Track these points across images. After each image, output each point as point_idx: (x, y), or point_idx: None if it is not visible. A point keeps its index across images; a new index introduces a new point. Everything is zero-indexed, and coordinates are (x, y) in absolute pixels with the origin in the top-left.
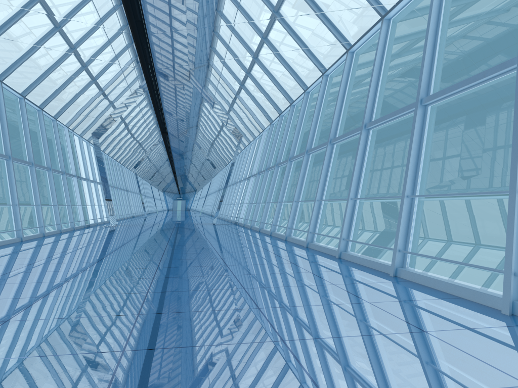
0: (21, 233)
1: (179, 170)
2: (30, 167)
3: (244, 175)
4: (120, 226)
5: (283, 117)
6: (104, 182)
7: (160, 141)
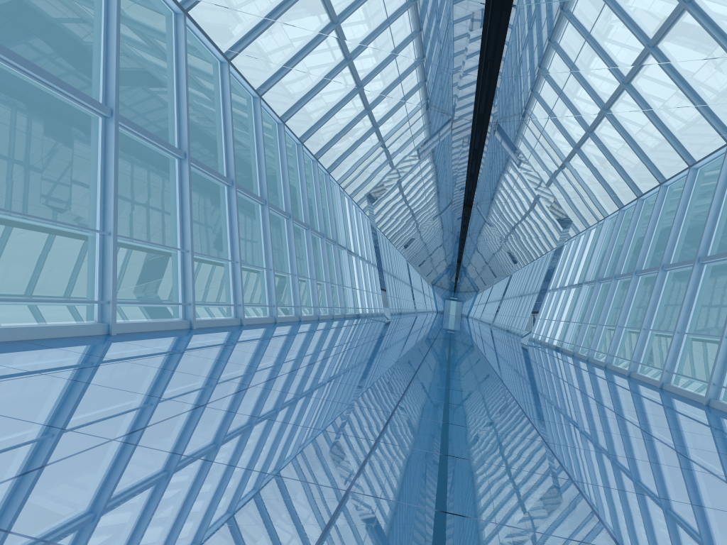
0: (299, 310)
1: (466, 259)
2: (306, 230)
3: (572, 279)
4: (396, 323)
5: (643, 202)
6: (378, 261)
7: (457, 216)
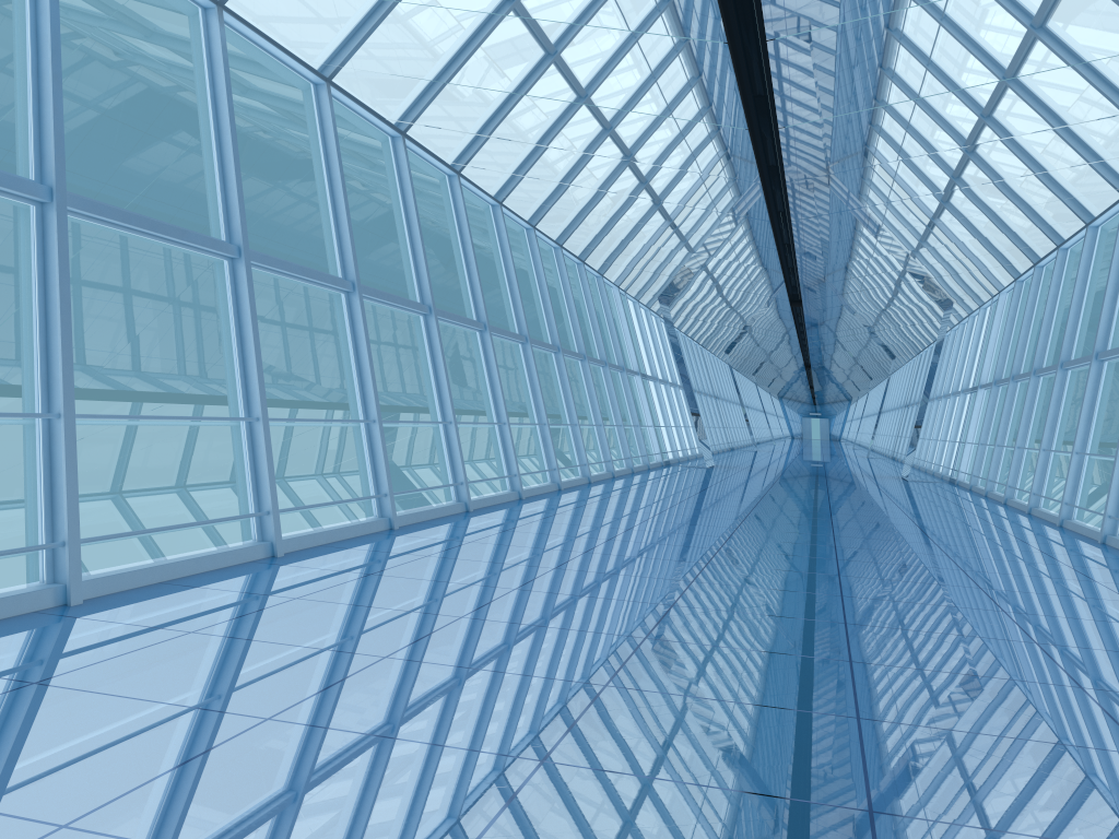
0: (587, 470)
1: (817, 362)
2: (581, 362)
3: (963, 383)
4: (721, 467)
5: (1042, 271)
6: (687, 385)
7: (786, 314)
